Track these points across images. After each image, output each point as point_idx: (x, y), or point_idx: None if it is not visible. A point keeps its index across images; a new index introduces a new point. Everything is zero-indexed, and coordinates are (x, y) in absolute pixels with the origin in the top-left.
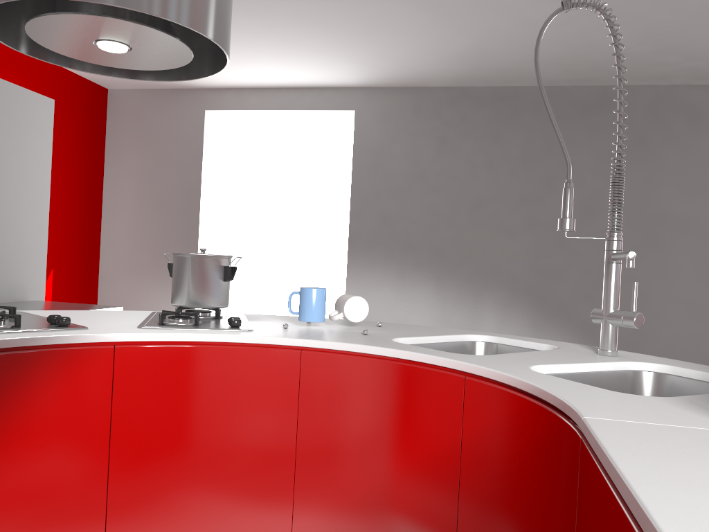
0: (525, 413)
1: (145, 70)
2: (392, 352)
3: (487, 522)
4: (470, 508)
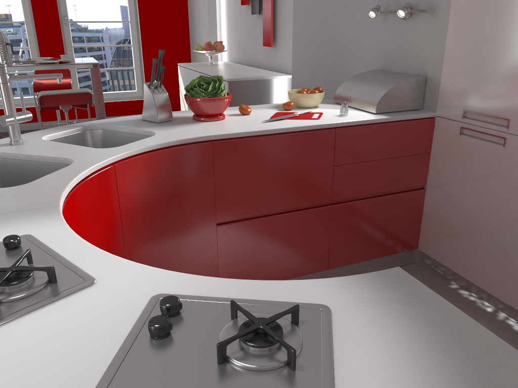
0: (155, 159)
1: None
2: (79, 178)
3: (140, 226)
4: (129, 229)
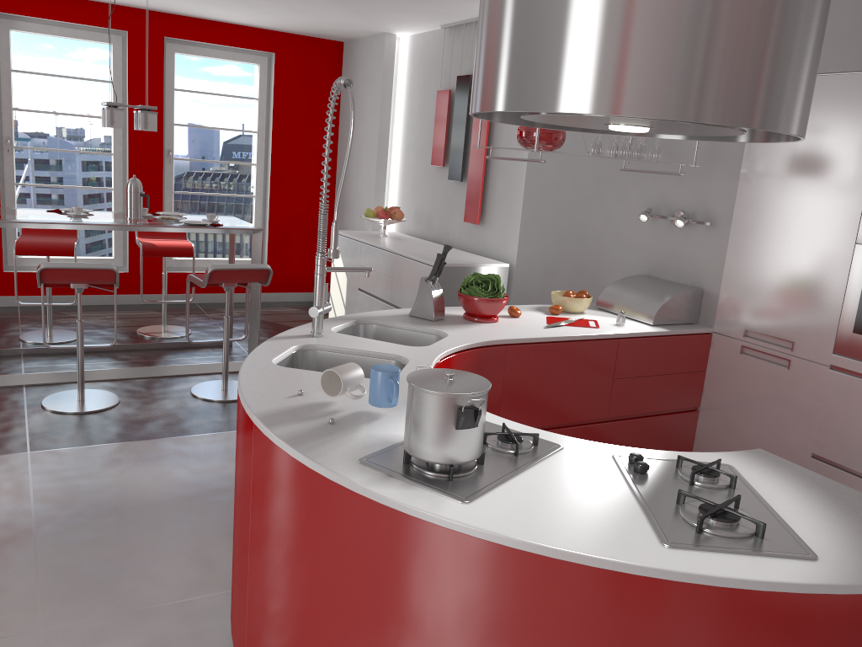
0: (460, 360)
1: (552, 114)
2: None
3: None
4: None
